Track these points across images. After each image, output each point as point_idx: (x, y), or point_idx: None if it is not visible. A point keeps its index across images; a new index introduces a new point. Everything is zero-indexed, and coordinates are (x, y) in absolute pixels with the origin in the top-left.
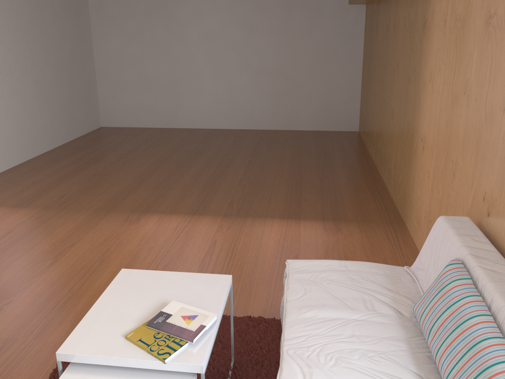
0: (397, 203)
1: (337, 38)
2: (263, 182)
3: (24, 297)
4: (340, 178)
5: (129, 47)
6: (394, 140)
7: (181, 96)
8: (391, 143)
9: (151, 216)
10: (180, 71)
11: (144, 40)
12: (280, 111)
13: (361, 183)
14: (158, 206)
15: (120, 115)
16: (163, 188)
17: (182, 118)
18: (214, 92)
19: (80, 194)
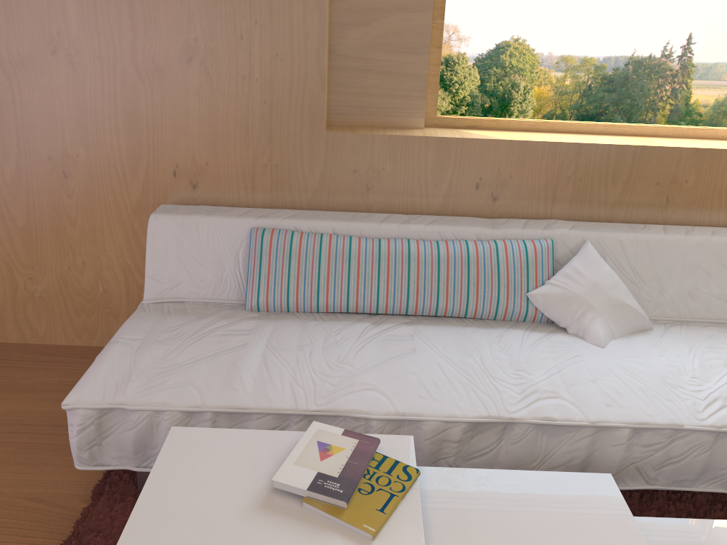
0: None
1: None
2: None
3: None
4: None
5: None
6: None
7: None
8: None
9: None
10: None
11: None
12: None
13: None
14: None
15: None
16: None
17: None
18: None
19: None
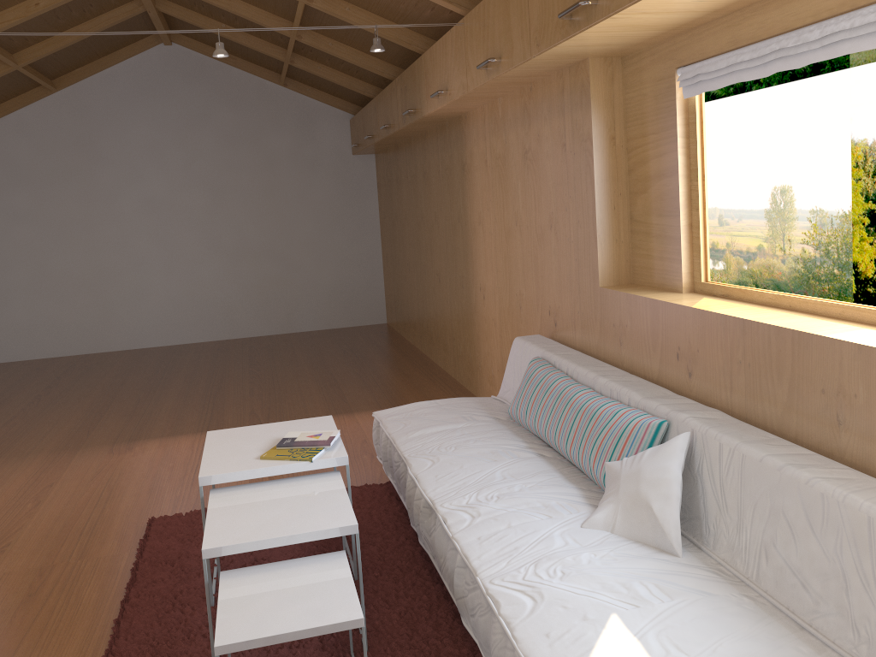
0: (462, 379)
1: (343, 199)
2: (284, 388)
3: (27, 536)
4: (384, 370)
5: (17, 230)
6: (445, 307)
7: (113, 301)
8: (443, 313)
9: (146, 442)
10: (108, 262)
11: (44, 218)
12: (273, 306)
13: (412, 371)
14: (148, 432)
15: (2, 342)
16: (141, 414)
17: (115, 334)
18: (168, 289)
19: (9, 441)
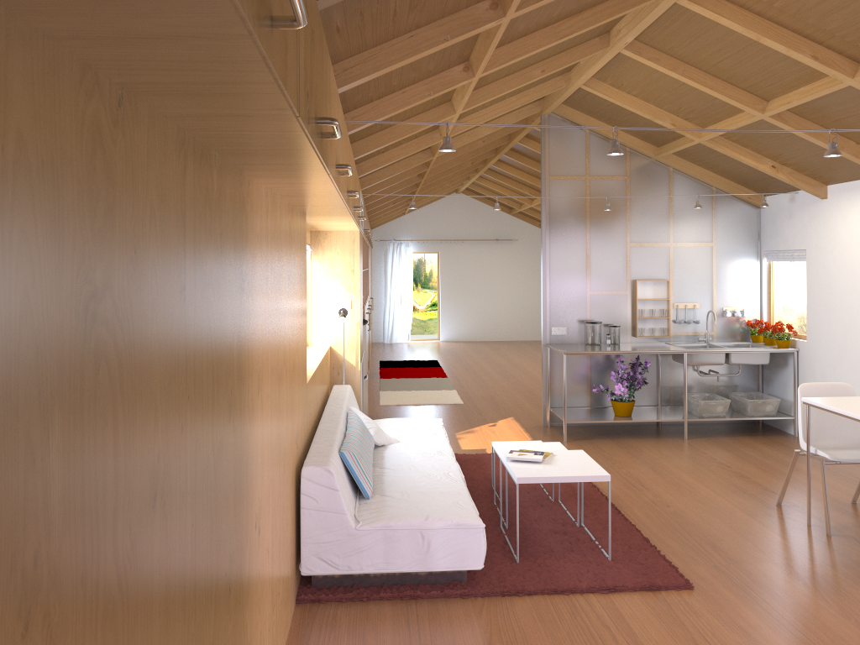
0: None
1: None
2: None
3: (800, 590)
4: None
5: None
6: None
7: None
8: None
9: None
10: None
11: None
12: None
13: None
14: None
15: None
16: None
17: None
18: None
19: None
